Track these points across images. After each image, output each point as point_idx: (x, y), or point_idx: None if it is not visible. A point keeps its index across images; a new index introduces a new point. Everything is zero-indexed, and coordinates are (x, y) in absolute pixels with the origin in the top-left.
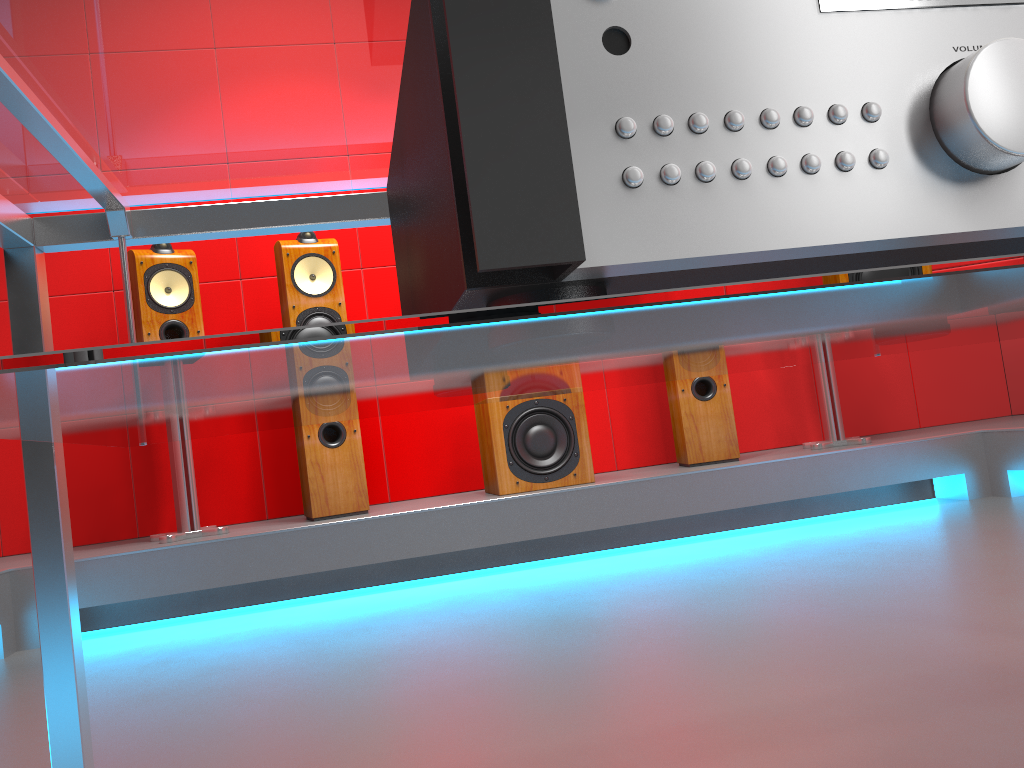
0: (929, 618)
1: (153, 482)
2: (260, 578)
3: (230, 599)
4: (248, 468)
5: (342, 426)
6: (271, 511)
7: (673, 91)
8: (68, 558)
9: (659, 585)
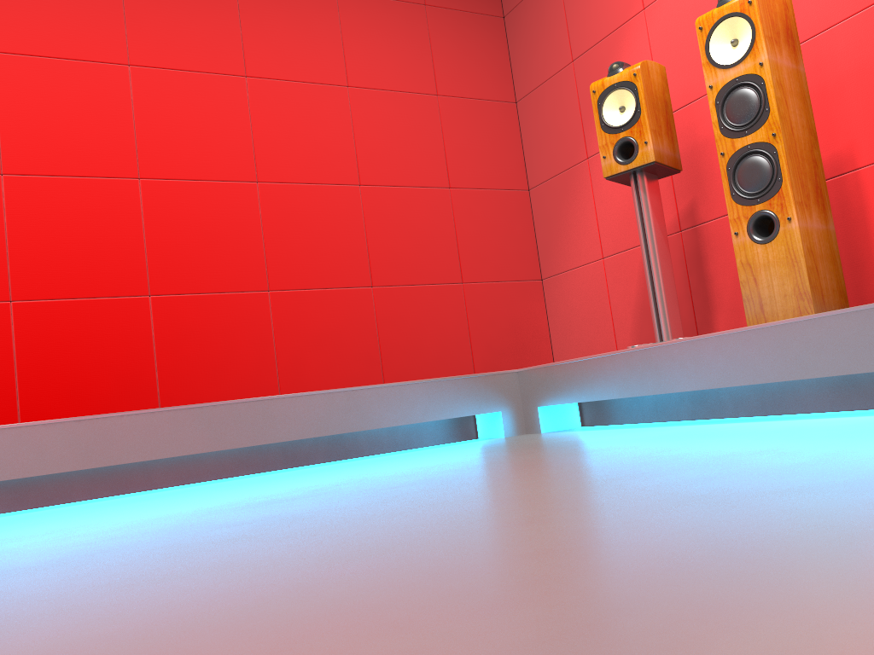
0: None
1: (705, 294)
2: (658, 391)
3: (679, 411)
4: None
5: (773, 215)
6: None
7: None
8: None
9: None
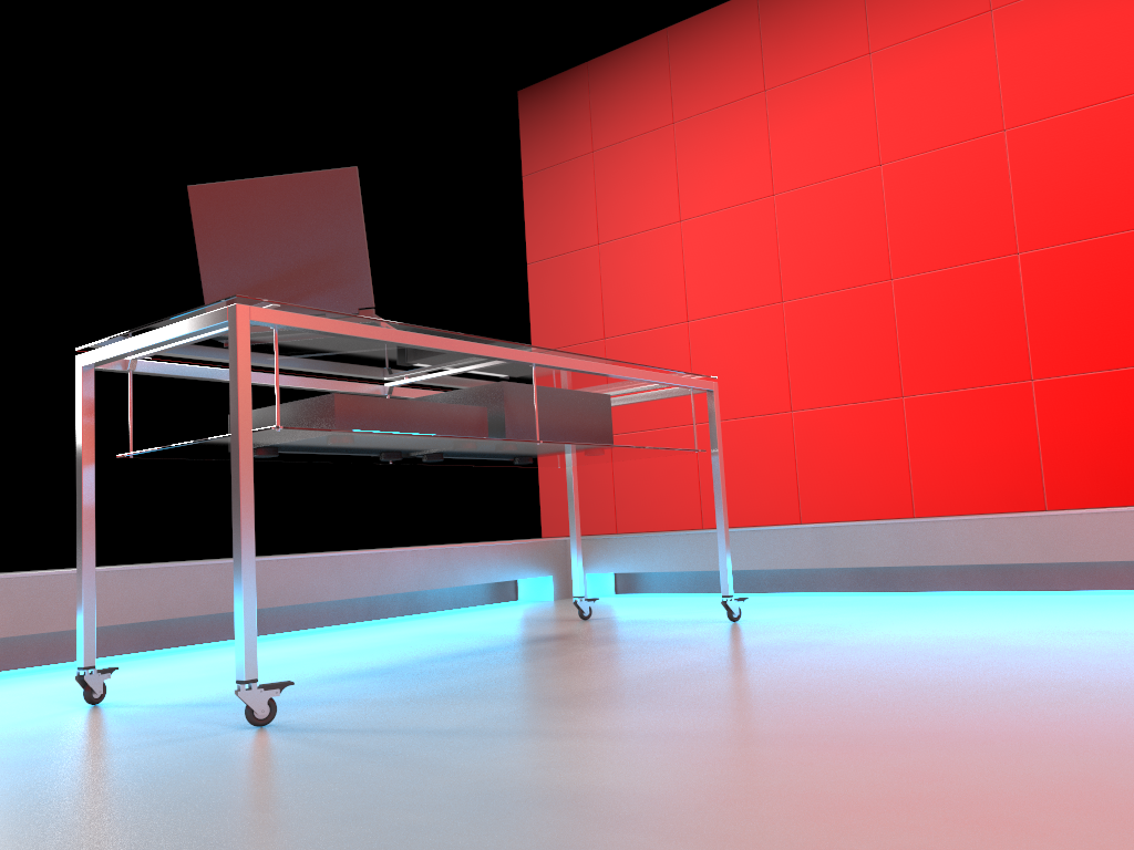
0: (753, 740)
1: None
2: None
3: None
4: None
5: None
6: None
7: None
8: (715, 482)
9: None
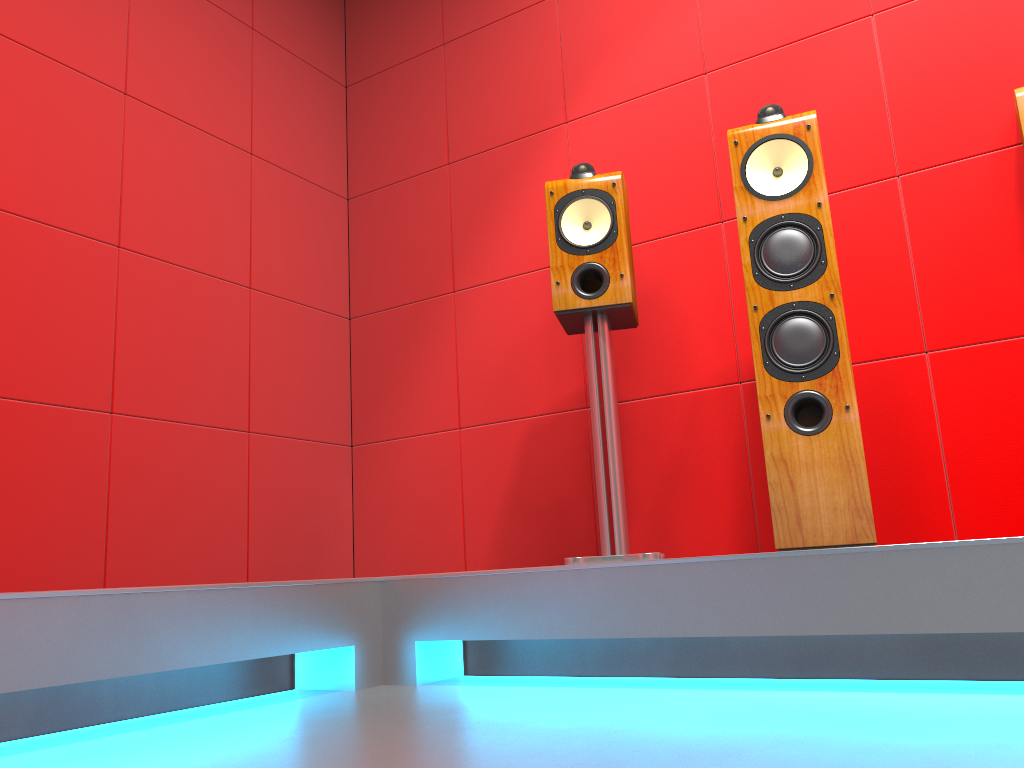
0: None
1: None
2: (665, 633)
3: (650, 662)
4: (732, 481)
5: (824, 399)
6: (764, 545)
7: None
8: None
9: None
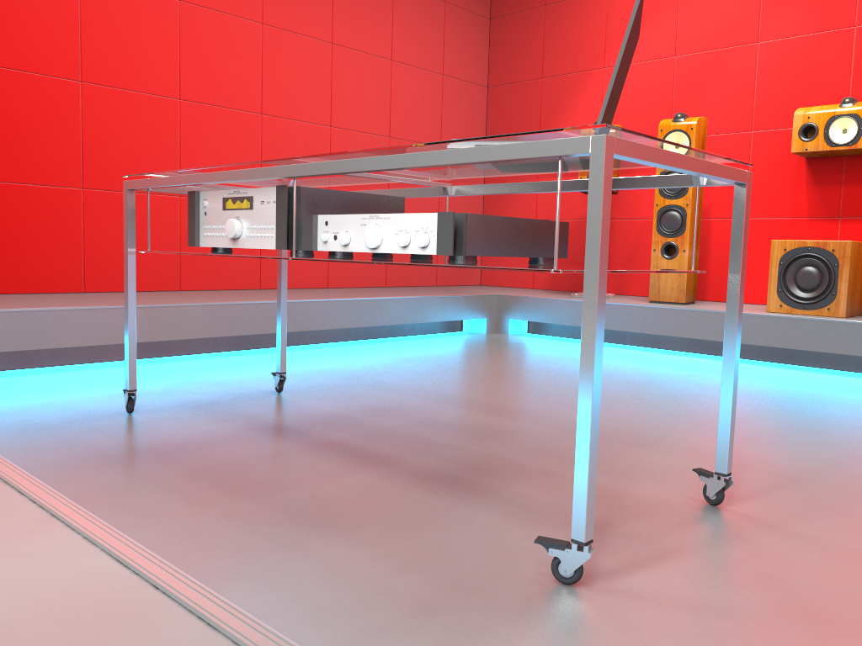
0: (747, 430)
1: None
2: None
3: None
4: None
5: (676, 246)
6: None
7: (209, 222)
8: (283, 280)
9: (754, 388)
